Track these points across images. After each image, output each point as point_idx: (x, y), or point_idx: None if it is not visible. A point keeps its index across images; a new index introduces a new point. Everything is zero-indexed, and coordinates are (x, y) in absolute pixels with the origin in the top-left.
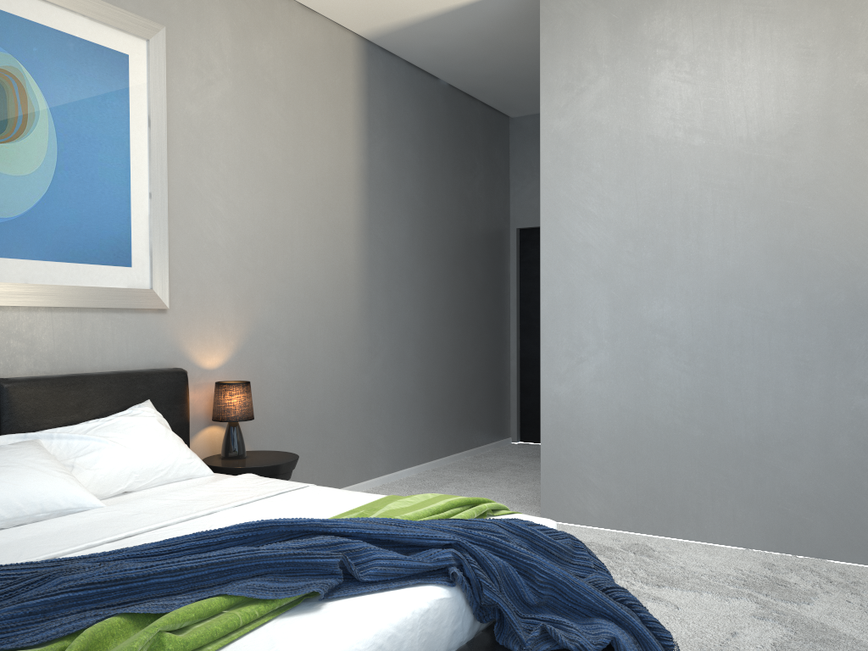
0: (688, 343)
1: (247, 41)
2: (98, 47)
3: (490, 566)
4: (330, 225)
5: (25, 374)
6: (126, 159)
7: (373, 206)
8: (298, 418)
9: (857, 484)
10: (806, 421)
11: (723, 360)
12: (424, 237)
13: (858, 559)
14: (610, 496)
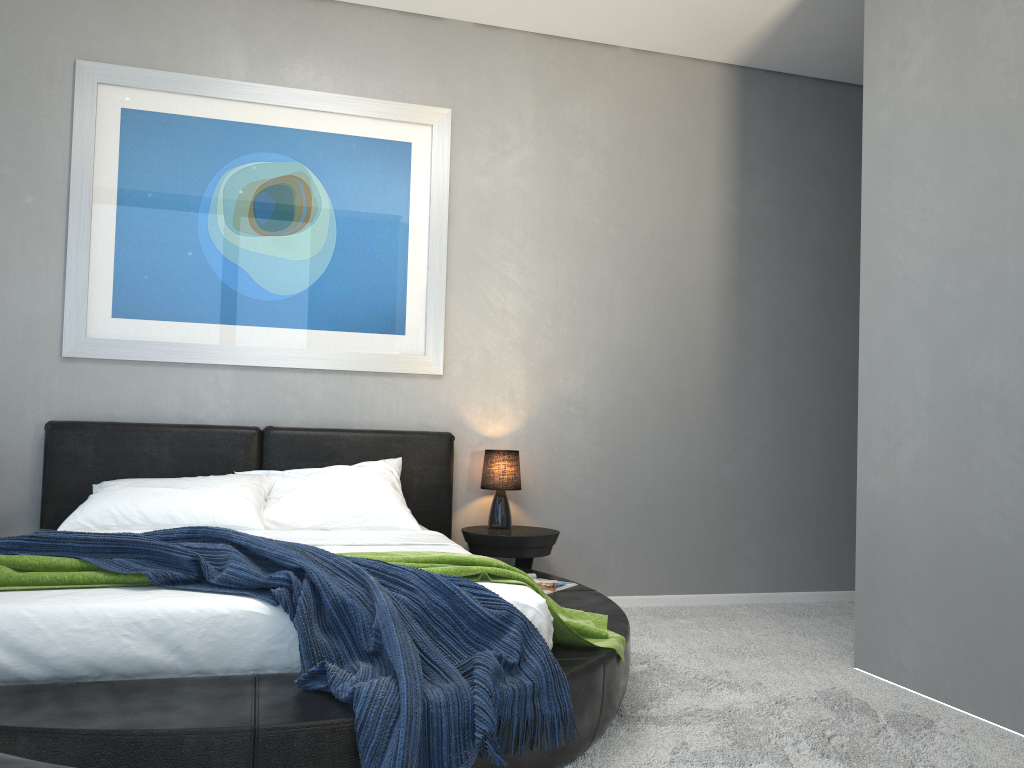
0: (1022, 415)
1: (555, 102)
2: (380, 141)
3: (323, 598)
4: (671, 287)
5: (298, 425)
6: (403, 237)
7: (747, 260)
8: (613, 502)
9: None
10: None
11: None
12: (846, 295)
13: None
14: (927, 645)
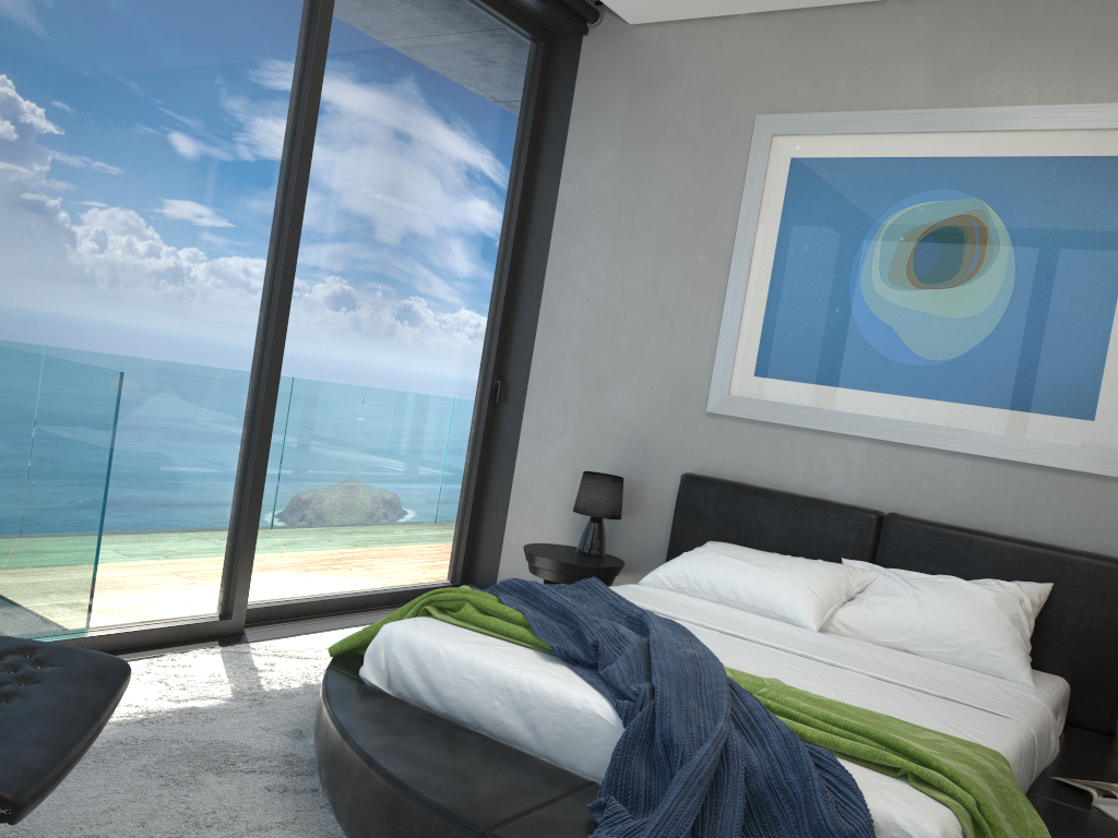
0: None
1: None
2: (1093, 159)
3: (655, 727)
4: None
5: (930, 517)
6: (1110, 287)
7: None
8: None
9: None
10: None
11: None
12: None
13: None
14: None
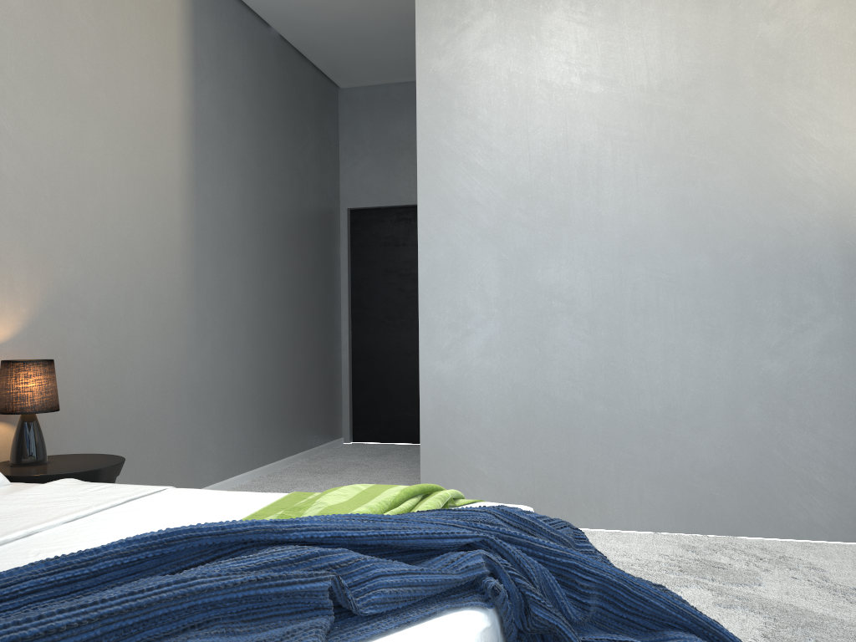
0: (588, 310)
1: None
2: None
3: (528, 572)
4: (150, 173)
5: None
6: None
7: (200, 158)
8: (112, 413)
9: (767, 453)
10: (714, 390)
11: (626, 327)
12: (256, 205)
13: (769, 532)
14: (503, 486)
